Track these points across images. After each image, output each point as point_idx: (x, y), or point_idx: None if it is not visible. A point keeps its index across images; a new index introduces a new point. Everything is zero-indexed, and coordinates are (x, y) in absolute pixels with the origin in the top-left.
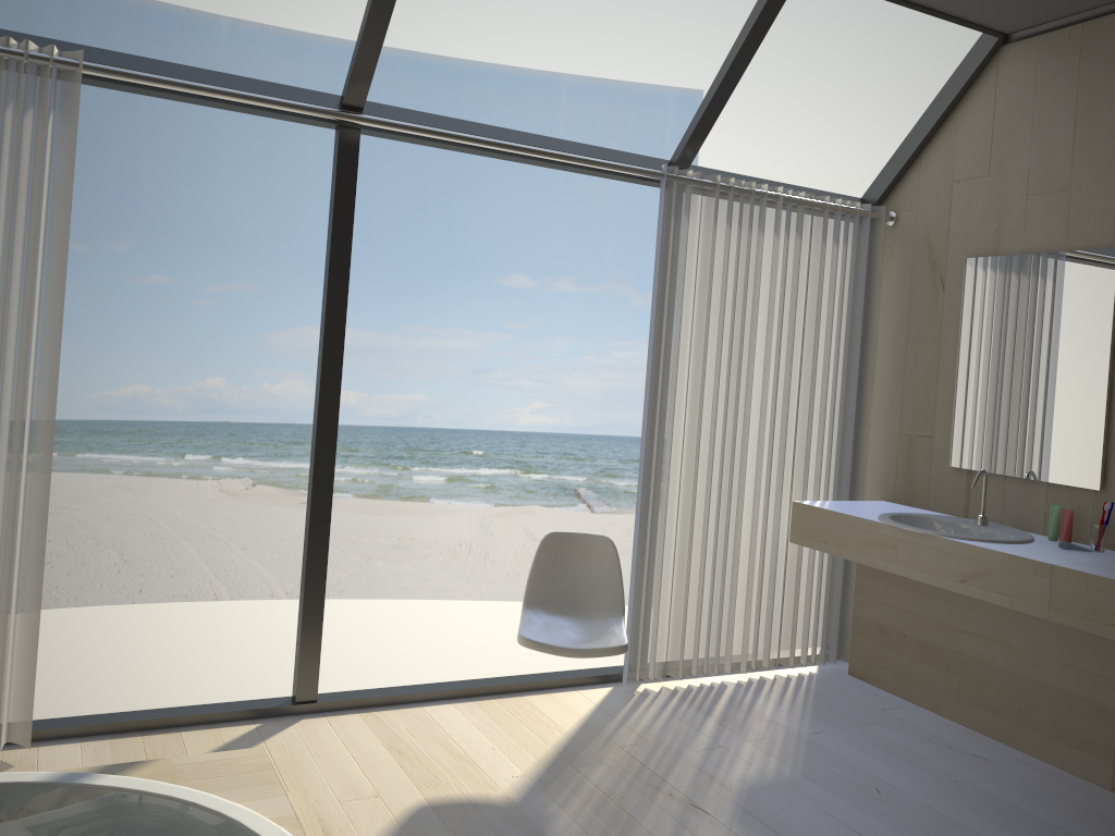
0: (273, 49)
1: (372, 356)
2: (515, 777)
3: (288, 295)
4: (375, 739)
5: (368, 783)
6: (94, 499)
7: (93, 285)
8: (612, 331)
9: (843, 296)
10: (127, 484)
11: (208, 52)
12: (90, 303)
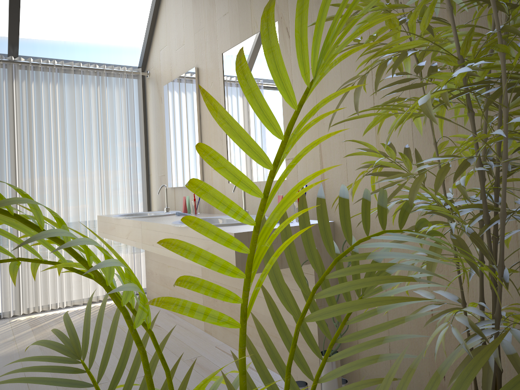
0: None
1: None
2: None
3: None
4: None
5: None
6: None
7: None
8: None
9: (121, 113)
10: None
11: None
12: None
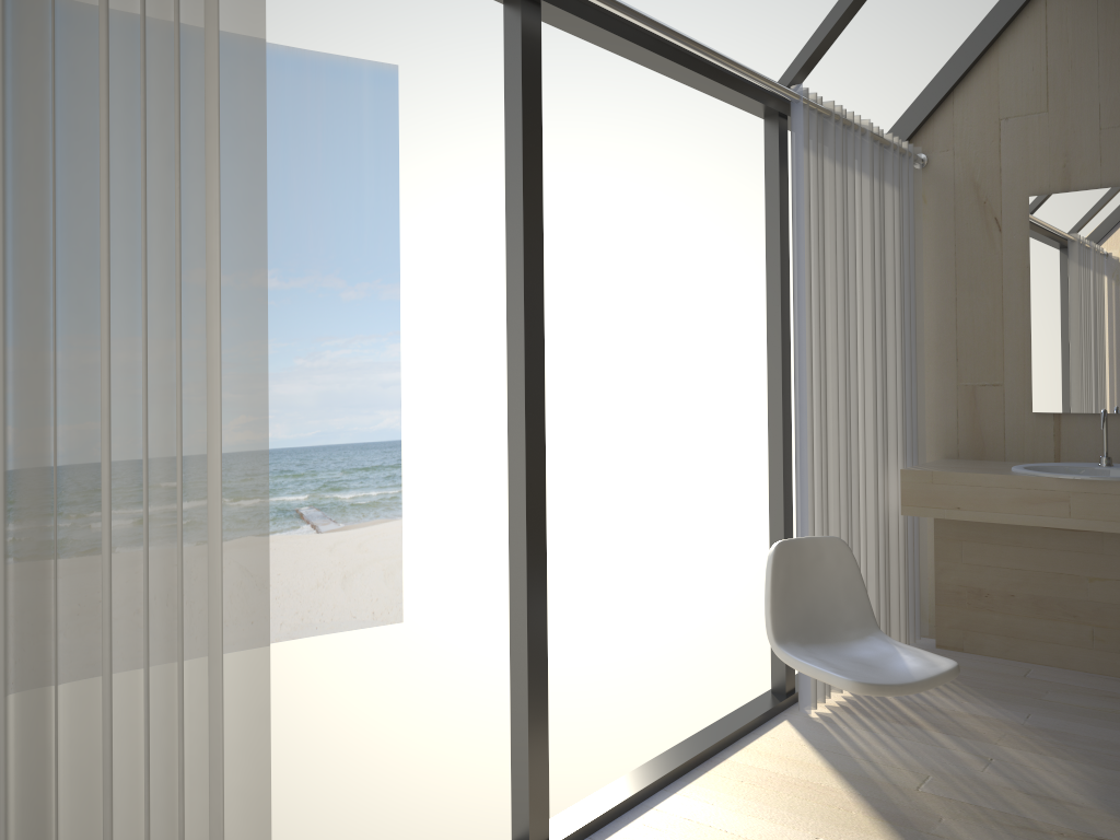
0: None
1: None
2: None
3: None
4: None
5: None
6: None
7: None
8: (323, 329)
9: (903, 243)
10: None
11: None
12: None
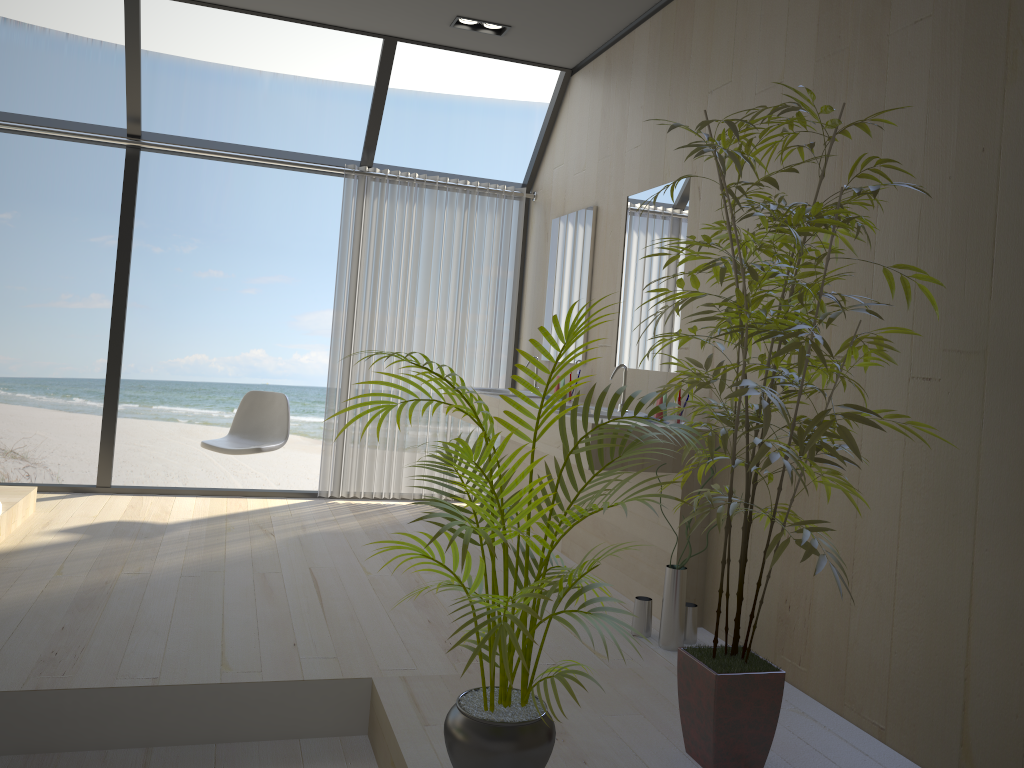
0: (304, 95)
1: None
2: (184, 519)
3: (313, 285)
4: (127, 503)
5: (97, 513)
6: (165, 440)
7: (166, 278)
8: None
9: (492, 249)
10: (190, 430)
11: (254, 100)
12: (164, 291)
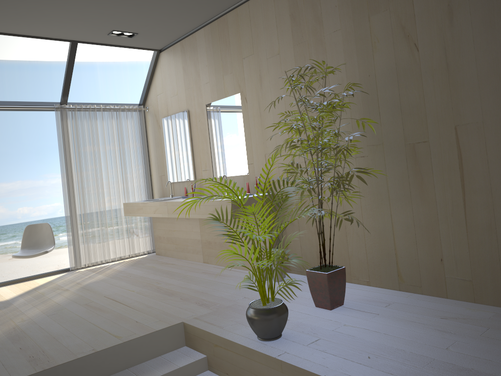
0: None
1: (32, 191)
2: (13, 296)
3: None
4: None
5: None
6: None
7: None
8: None
9: (132, 136)
10: None
11: None
12: None
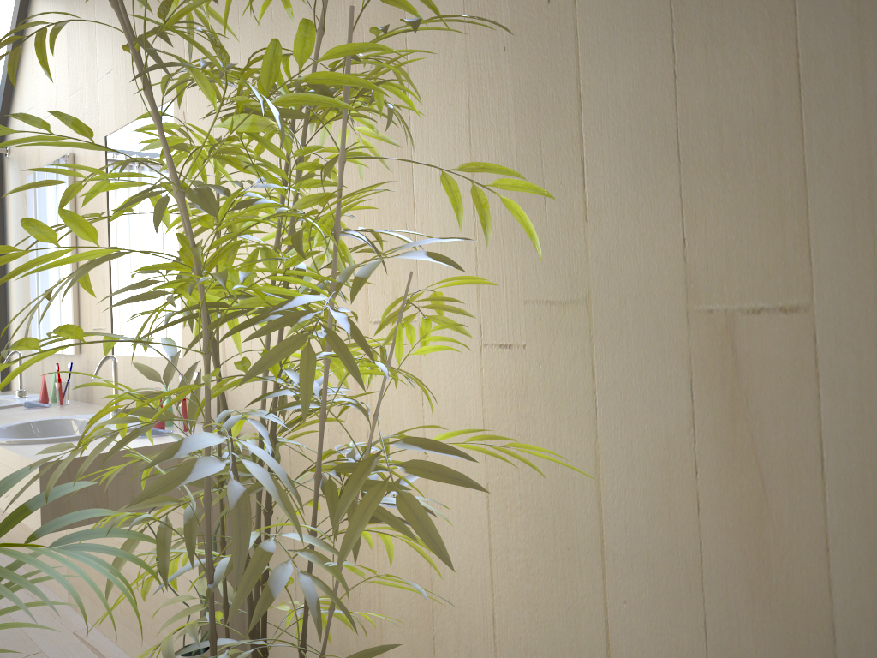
0: None
1: None
2: None
3: None
4: None
5: None
6: None
7: None
8: None
9: None
10: None
11: None
12: None
